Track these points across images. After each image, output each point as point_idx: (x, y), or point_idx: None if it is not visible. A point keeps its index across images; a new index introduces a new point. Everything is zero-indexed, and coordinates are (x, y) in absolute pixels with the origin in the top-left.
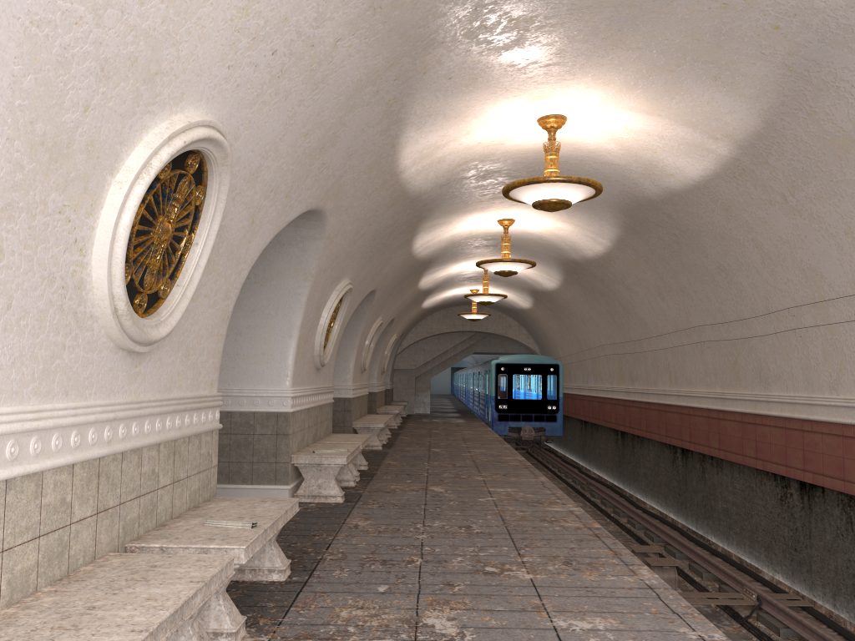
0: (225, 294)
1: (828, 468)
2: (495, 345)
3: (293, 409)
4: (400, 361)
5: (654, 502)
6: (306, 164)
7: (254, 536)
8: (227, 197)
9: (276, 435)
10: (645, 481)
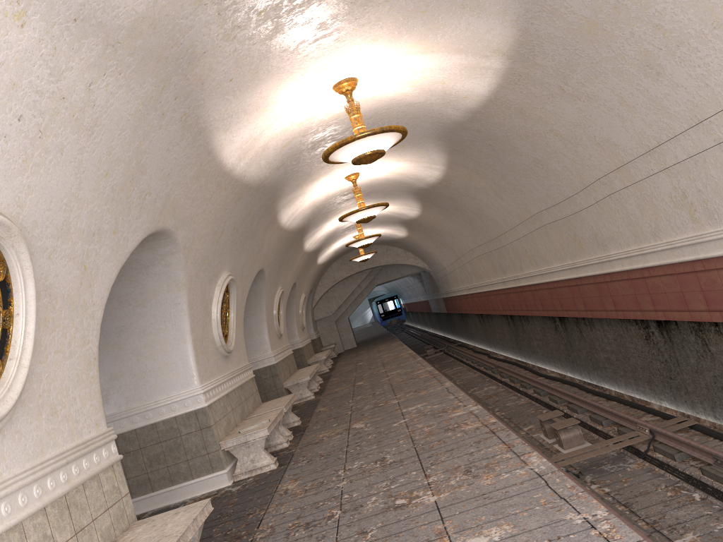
0: (82, 340)
1: (673, 304)
2: (392, 273)
3: (208, 402)
4: (318, 312)
5: (552, 366)
6: (122, 198)
7: None
8: (31, 262)
9: (200, 430)
10: (540, 351)
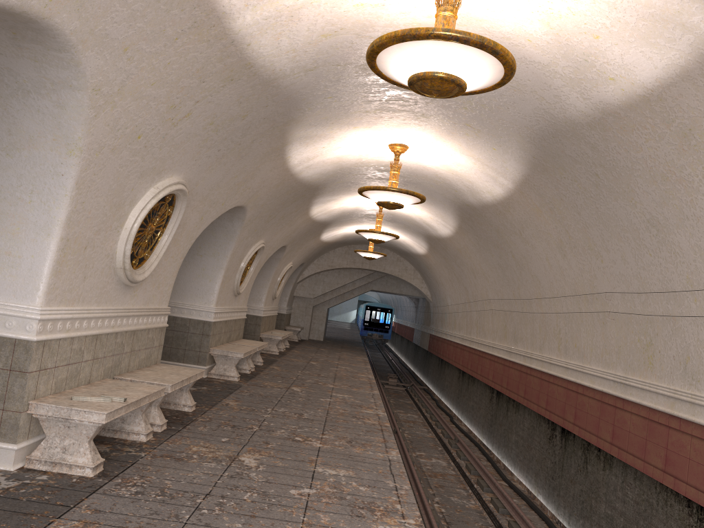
0: None
1: None
2: (391, 285)
3: (41, 337)
4: (300, 289)
5: (522, 475)
6: None
7: None
8: None
9: (10, 371)
10: (515, 449)
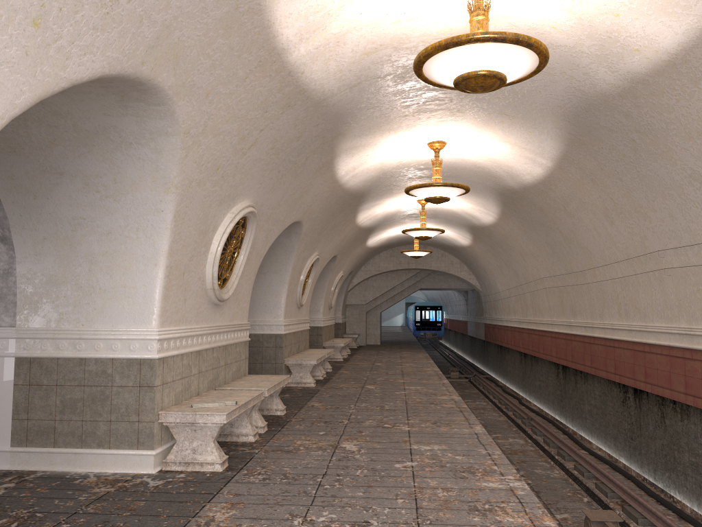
0: None
1: None
2: (439, 281)
3: (161, 354)
4: (351, 297)
5: (601, 442)
6: None
7: None
8: None
9: (139, 387)
10: (589, 418)
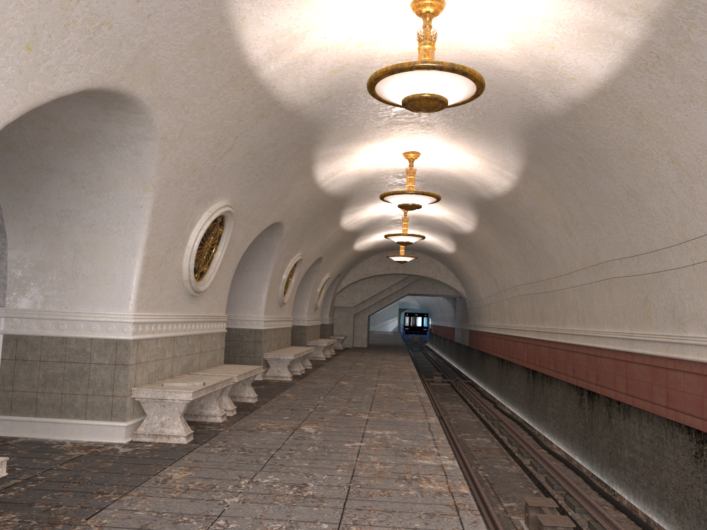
0: None
1: None
2: (427, 287)
3: (136, 336)
4: (340, 300)
5: (560, 442)
6: (53, 3)
7: None
8: None
9: (115, 365)
10: (552, 420)
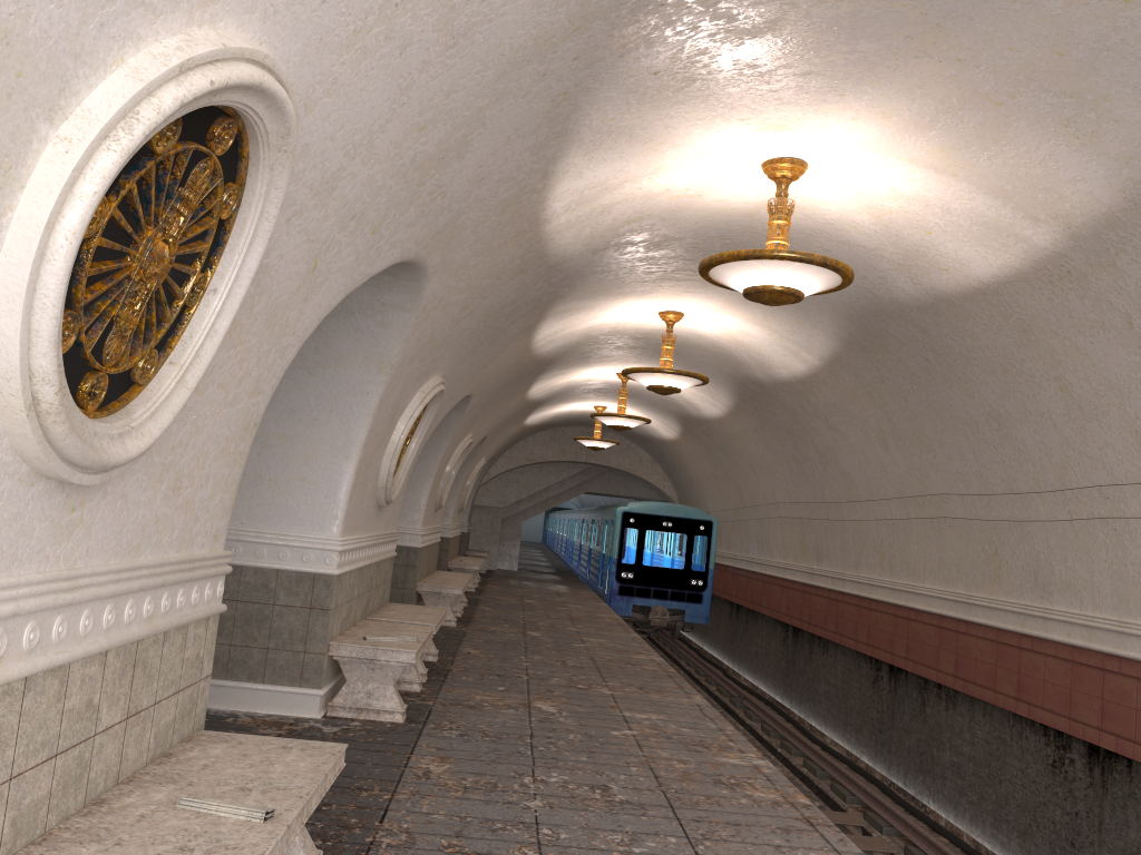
0: (255, 384)
1: None
2: (616, 484)
3: (340, 570)
4: (483, 495)
5: (837, 735)
6: (414, 181)
7: (268, 845)
8: (280, 212)
9: (310, 609)
10: (825, 702)
